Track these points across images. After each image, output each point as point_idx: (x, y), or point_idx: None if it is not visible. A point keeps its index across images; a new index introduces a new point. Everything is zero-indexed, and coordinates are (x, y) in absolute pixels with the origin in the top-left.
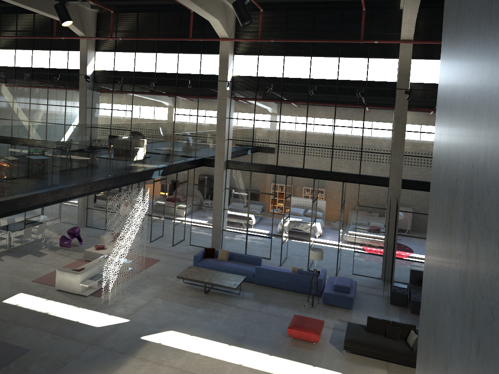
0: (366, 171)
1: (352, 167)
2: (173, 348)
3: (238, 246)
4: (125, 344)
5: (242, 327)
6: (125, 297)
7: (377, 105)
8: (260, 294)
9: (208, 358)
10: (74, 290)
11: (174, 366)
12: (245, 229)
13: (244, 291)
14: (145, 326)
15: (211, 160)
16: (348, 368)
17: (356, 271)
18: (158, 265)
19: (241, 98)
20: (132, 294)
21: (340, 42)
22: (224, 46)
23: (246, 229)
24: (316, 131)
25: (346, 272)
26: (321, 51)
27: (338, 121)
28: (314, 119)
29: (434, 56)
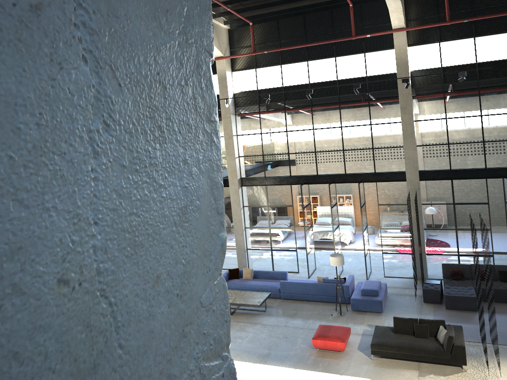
0: (381, 168)
1: (366, 166)
2: None
3: (264, 263)
4: None
5: (267, 344)
6: None
7: (381, 99)
8: (287, 308)
9: None
10: None
11: None
12: (269, 245)
13: (271, 308)
14: None
15: (225, 180)
16: (377, 373)
17: (388, 274)
18: None
19: (245, 114)
20: None
21: (334, 42)
22: (221, 64)
23: (270, 245)
24: (324, 135)
25: (378, 276)
26: (317, 54)
27: (344, 121)
28: (320, 123)
29: (431, 40)
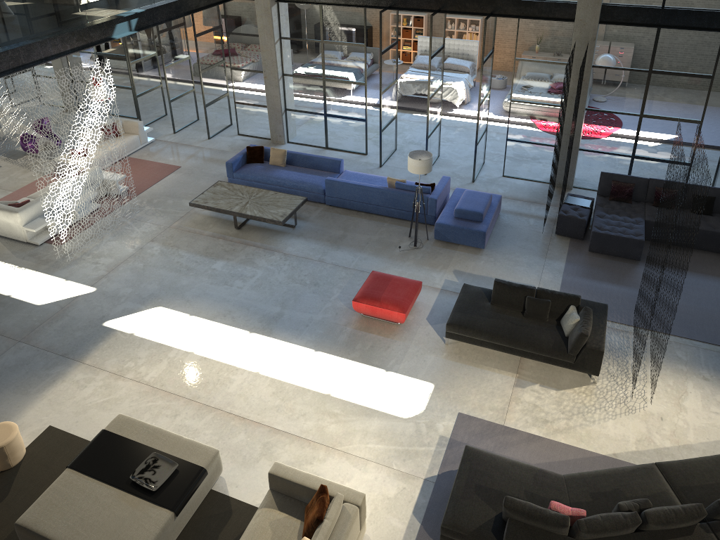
0: None
1: None
2: (152, 344)
3: (313, 134)
4: (75, 337)
5: (282, 296)
6: (102, 244)
7: None
8: (332, 226)
9: (207, 360)
10: (19, 236)
11: (143, 381)
12: (322, 107)
13: (306, 221)
14: (119, 299)
15: None
16: (447, 373)
17: (509, 172)
18: (174, 178)
19: None
20: (116, 237)
21: None
22: None
23: (324, 107)
24: None
25: (493, 173)
26: None
27: None
28: None
29: None
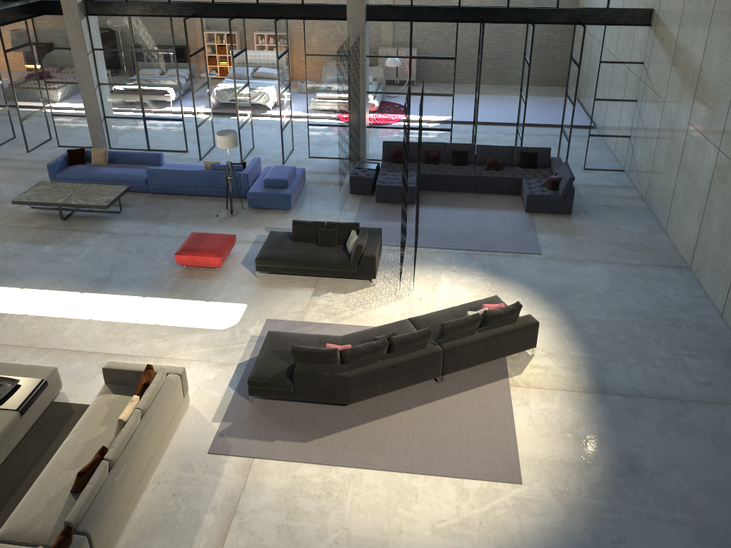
0: None
1: None
2: None
3: (134, 138)
4: None
5: (111, 263)
6: None
7: None
8: (156, 208)
9: (41, 318)
10: None
11: None
12: (140, 112)
13: (131, 207)
14: None
15: (57, 4)
16: (258, 296)
17: (314, 153)
18: None
19: None
20: None
21: None
22: None
23: (142, 112)
24: None
25: (301, 156)
26: None
27: None
28: None
29: None
